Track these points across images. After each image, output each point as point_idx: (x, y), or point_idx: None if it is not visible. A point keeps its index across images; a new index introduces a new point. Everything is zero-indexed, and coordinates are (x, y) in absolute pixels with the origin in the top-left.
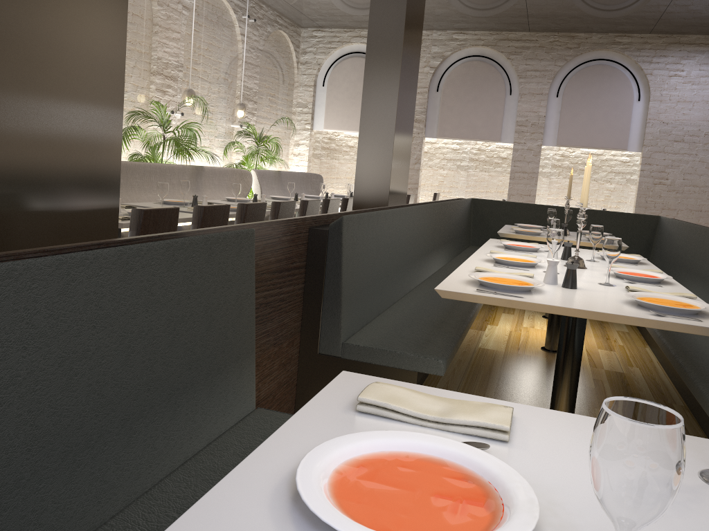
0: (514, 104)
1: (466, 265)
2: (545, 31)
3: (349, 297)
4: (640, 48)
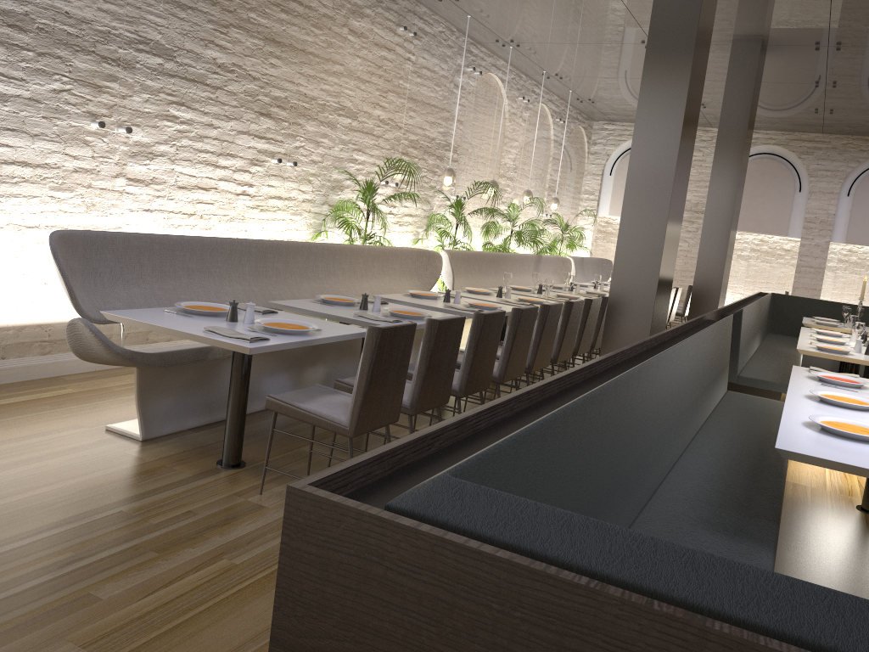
0: (803, 200)
1: (801, 340)
2: (839, 134)
3: (740, 352)
4: None
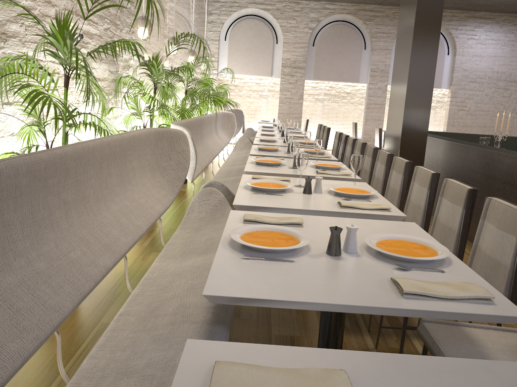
0: (367, 56)
1: None
2: (390, 5)
3: None
4: (450, 19)
